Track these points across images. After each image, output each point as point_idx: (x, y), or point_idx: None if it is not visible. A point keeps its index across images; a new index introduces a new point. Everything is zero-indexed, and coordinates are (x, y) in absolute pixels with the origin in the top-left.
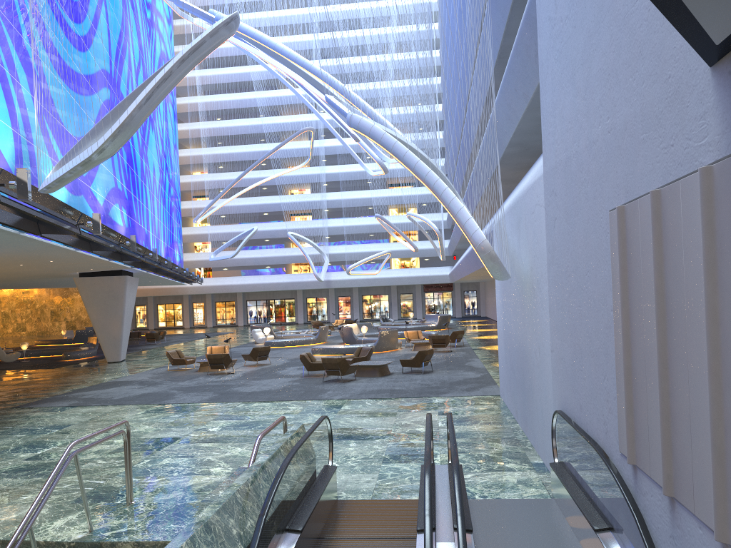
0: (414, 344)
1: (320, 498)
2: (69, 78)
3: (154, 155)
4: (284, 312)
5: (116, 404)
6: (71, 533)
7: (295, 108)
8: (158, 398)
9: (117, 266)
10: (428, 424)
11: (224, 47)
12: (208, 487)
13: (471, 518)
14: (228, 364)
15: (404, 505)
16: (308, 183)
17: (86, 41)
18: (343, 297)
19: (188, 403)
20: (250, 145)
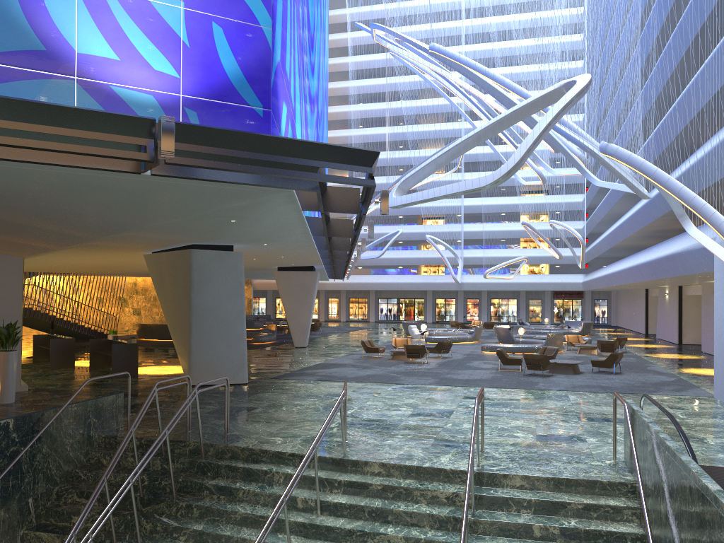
0: (579, 348)
1: None
2: (310, 101)
3: None
4: (413, 311)
5: (358, 381)
6: (464, 466)
7: (434, 116)
8: (388, 379)
9: (316, 263)
10: None
11: (371, 59)
12: (529, 446)
13: None
14: (423, 354)
15: (719, 470)
16: None
17: (313, 67)
18: (472, 300)
19: (421, 384)
20: (391, 152)
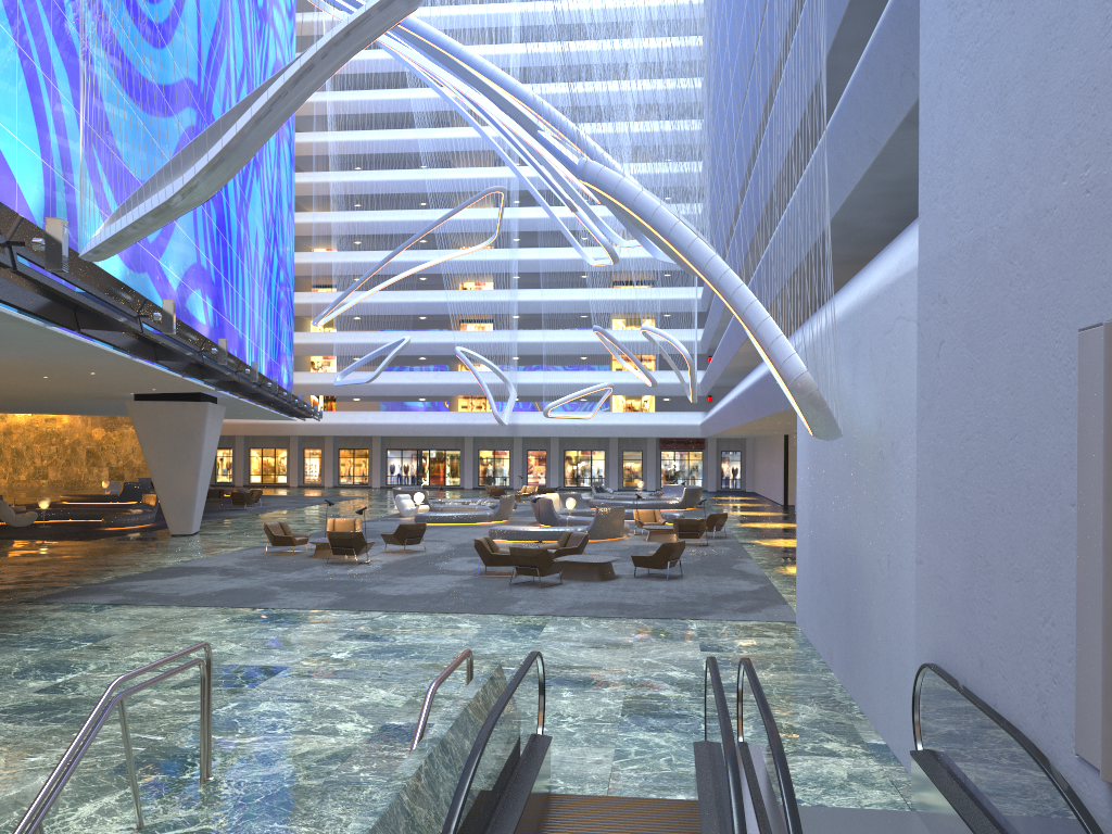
0: (649, 532)
1: (530, 794)
2: (135, 87)
3: (258, 218)
4: (443, 470)
5: (183, 605)
6: (106, 829)
7: (476, 157)
8: (251, 598)
9: (194, 386)
10: (716, 678)
11: (372, 58)
12: (334, 758)
13: None
14: (360, 548)
15: (664, 810)
16: (489, 274)
17: (164, 31)
18: (535, 452)
19: (298, 609)
20: (405, 211)
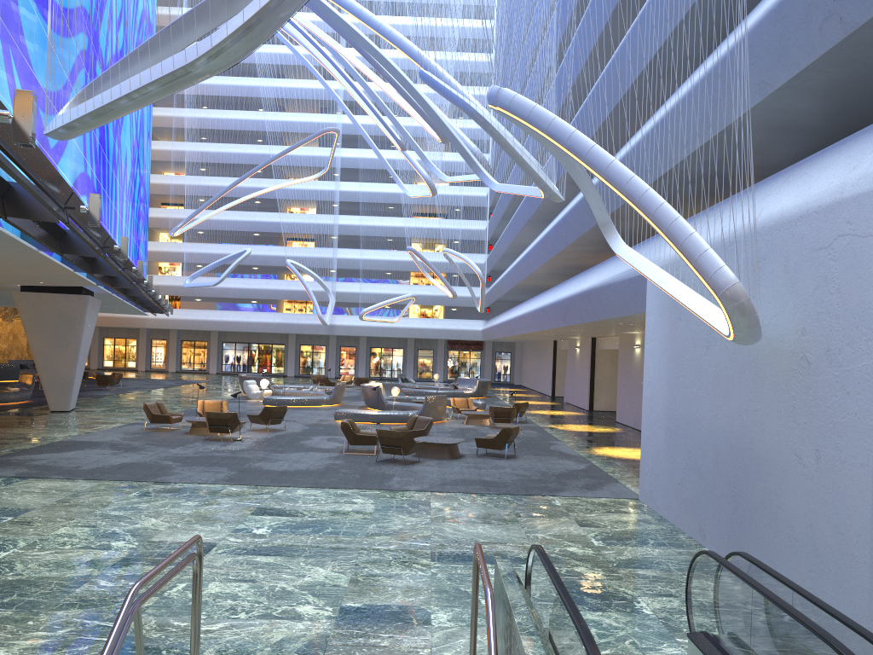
0: (467, 416)
1: None
2: (44, 4)
3: (127, 140)
4: (270, 361)
5: (89, 479)
6: None
7: (306, 105)
8: (150, 472)
9: (79, 281)
10: (750, 578)
11: None
12: (312, 647)
13: None
14: (234, 427)
15: None
16: (313, 201)
17: None
18: (347, 348)
19: (199, 483)
20: (245, 146)
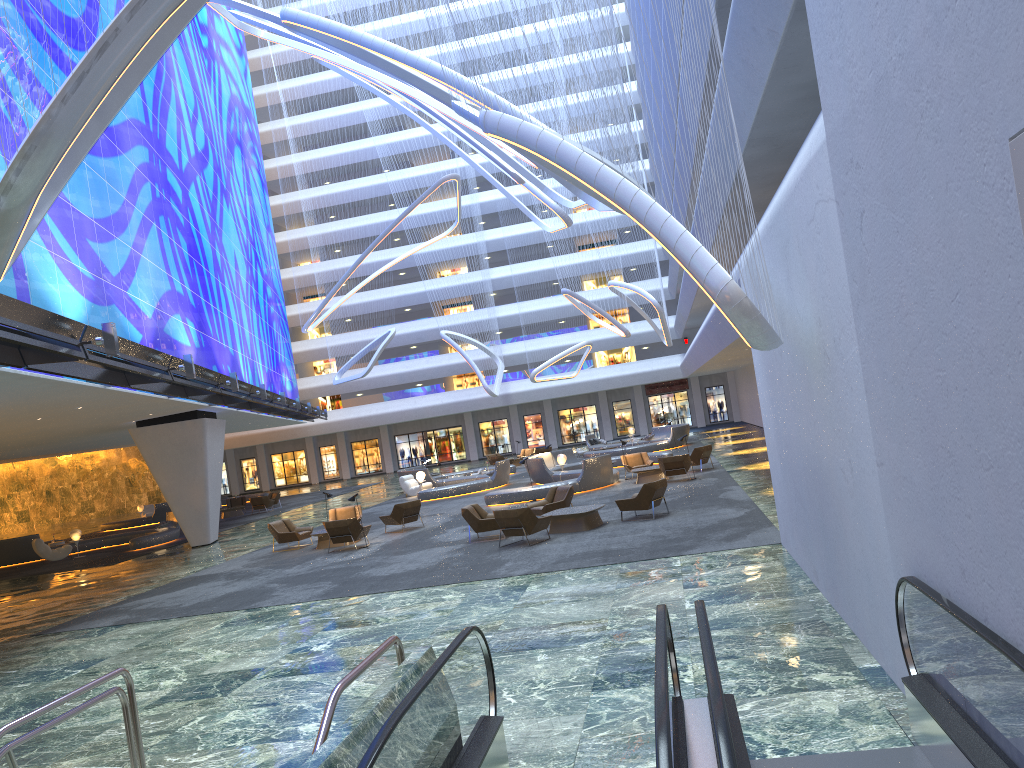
0: (637, 474)
1: None
2: None
3: (234, 241)
4: (449, 447)
5: (182, 616)
6: None
7: (433, 153)
8: (248, 599)
9: (186, 405)
10: (661, 632)
11: (323, 80)
12: (287, 767)
13: None
14: (357, 533)
15: None
16: (462, 259)
17: None
18: (531, 416)
19: (291, 604)
20: (375, 215)
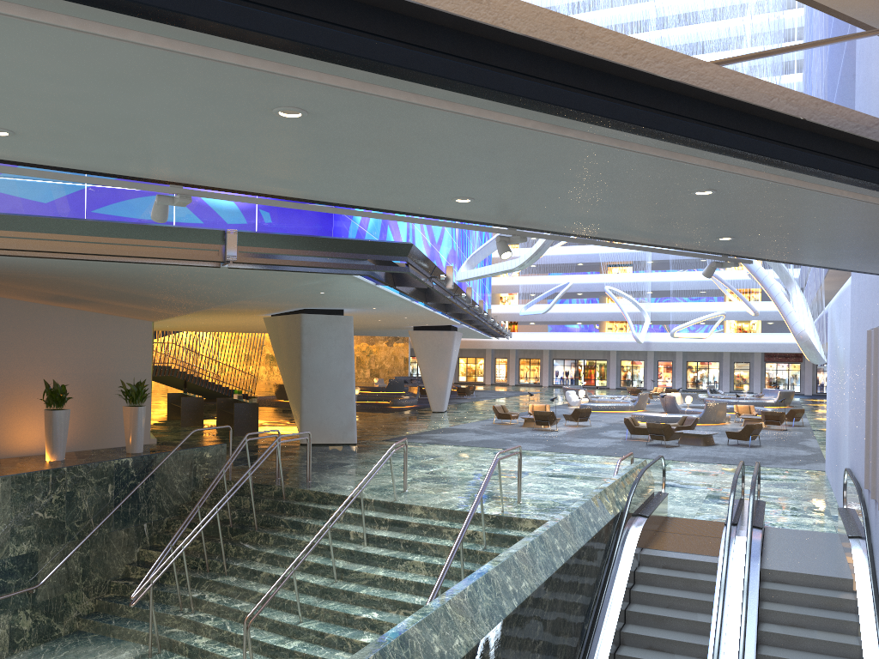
0: (744, 420)
1: (658, 506)
2: None
3: None
4: (594, 375)
5: (465, 445)
6: (490, 511)
7: None
8: (498, 444)
9: (450, 322)
10: (739, 465)
11: None
12: (569, 501)
13: (767, 535)
14: (552, 421)
15: (718, 524)
16: None
17: None
18: (664, 362)
19: (527, 450)
20: None
